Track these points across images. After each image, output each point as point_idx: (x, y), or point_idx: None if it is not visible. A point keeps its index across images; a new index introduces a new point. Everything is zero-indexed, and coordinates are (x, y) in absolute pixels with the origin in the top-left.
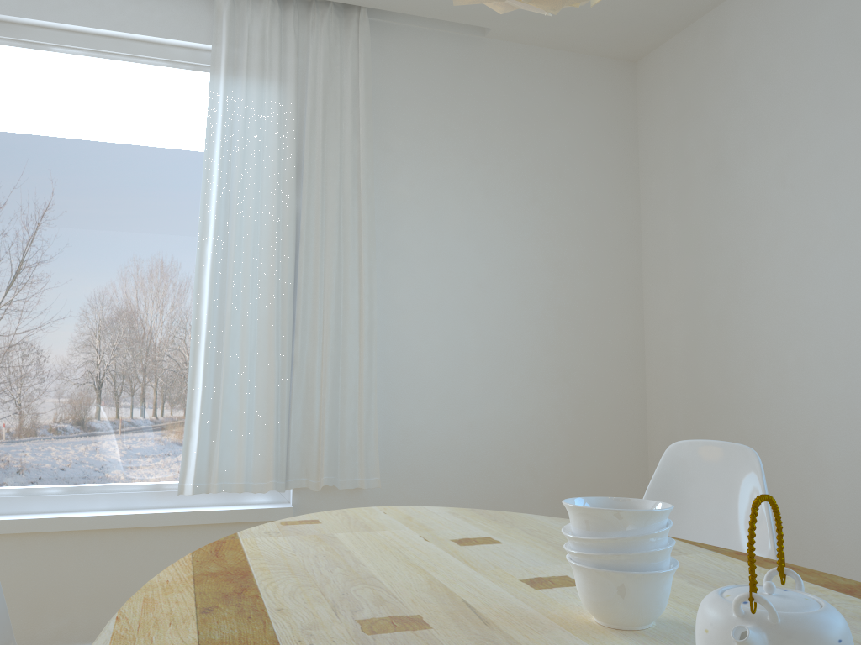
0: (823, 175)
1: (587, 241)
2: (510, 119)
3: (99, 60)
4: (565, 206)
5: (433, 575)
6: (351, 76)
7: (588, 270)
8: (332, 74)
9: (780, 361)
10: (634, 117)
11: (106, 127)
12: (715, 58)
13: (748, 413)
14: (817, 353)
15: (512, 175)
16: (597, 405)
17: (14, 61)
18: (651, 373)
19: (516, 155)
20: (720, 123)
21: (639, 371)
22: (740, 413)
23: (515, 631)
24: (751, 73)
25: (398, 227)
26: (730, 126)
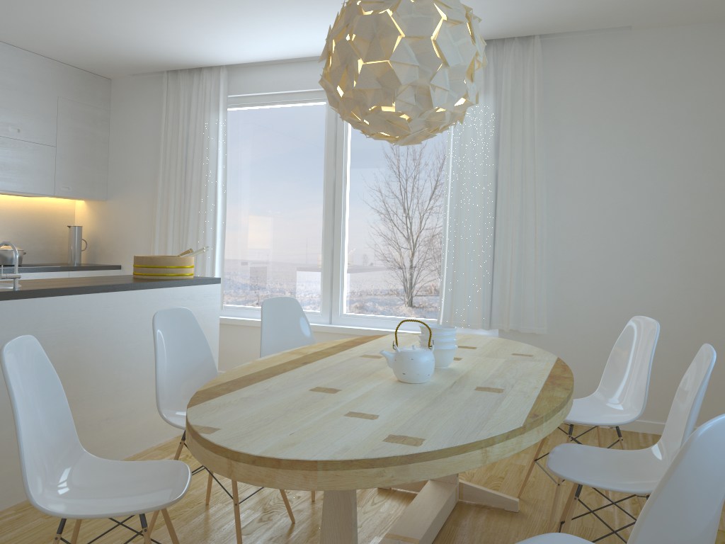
0: None
1: (720, 170)
2: (652, 87)
3: None
4: (699, 145)
5: None
6: (529, 81)
7: (720, 192)
8: (517, 82)
9: None
10: None
11: None
12: None
13: None
14: None
15: (652, 128)
16: (724, 293)
17: None
18: None
19: (656, 113)
20: None
21: None
22: None
23: None
24: None
25: (564, 173)
26: None
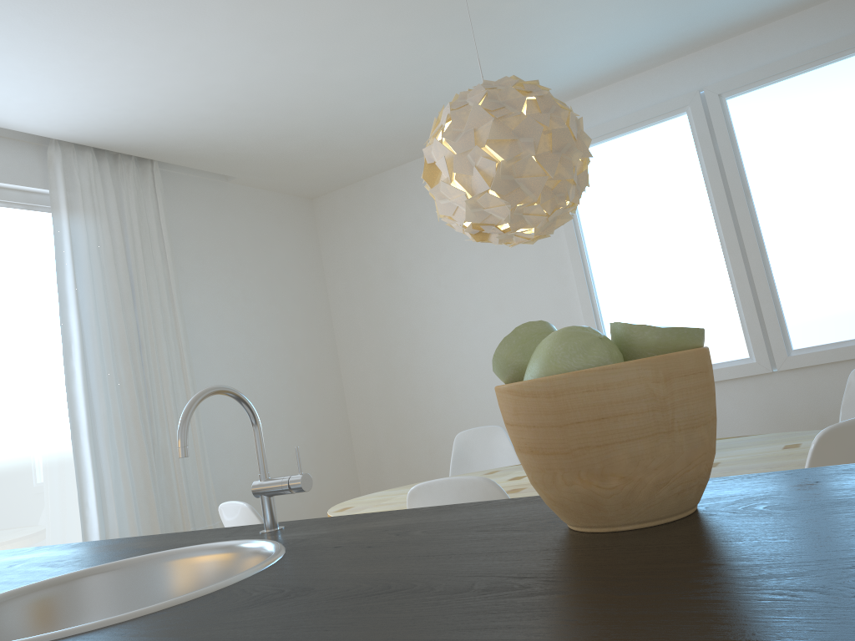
0: (464, 280)
1: (305, 326)
2: (251, 242)
3: None
4: (290, 302)
5: None
6: (154, 214)
7: (309, 346)
8: (141, 213)
9: (450, 387)
10: (317, 237)
11: None
12: (381, 206)
13: (432, 422)
14: (472, 378)
15: (258, 283)
16: (327, 440)
17: None
18: (352, 412)
19: (258, 268)
20: (390, 246)
21: (344, 412)
22: (426, 423)
23: None
24: (409, 218)
25: (196, 328)
26: (398, 249)
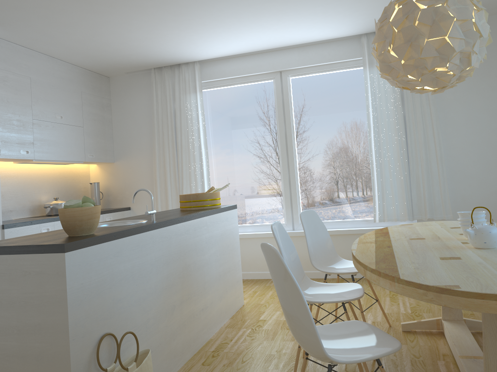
0: None
1: None
2: None
3: (324, 73)
4: None
5: (435, 233)
6: None
7: None
8: None
9: None
10: None
11: (330, 96)
12: None
13: None
14: None
15: None
16: None
17: (298, 81)
18: None
19: None
20: None
21: None
22: None
23: (444, 239)
24: None
25: (449, 112)
26: None
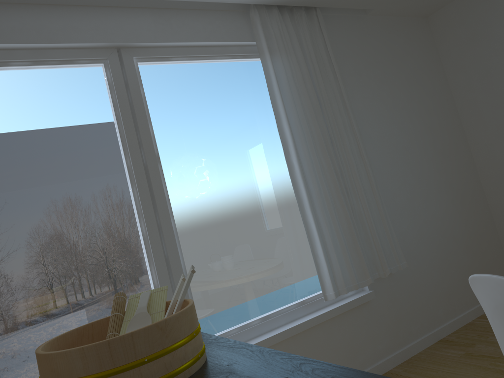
0: None
1: (437, 114)
2: (389, 57)
3: (195, 61)
4: (424, 97)
5: None
6: (323, 46)
7: (442, 128)
8: (315, 47)
9: None
10: (435, 45)
11: (211, 100)
12: (492, 6)
13: None
14: None
15: (399, 86)
16: (467, 197)
17: (153, 71)
18: (483, 174)
19: (397, 75)
20: None
21: (476, 175)
22: None
23: None
24: None
25: (364, 125)
26: None
